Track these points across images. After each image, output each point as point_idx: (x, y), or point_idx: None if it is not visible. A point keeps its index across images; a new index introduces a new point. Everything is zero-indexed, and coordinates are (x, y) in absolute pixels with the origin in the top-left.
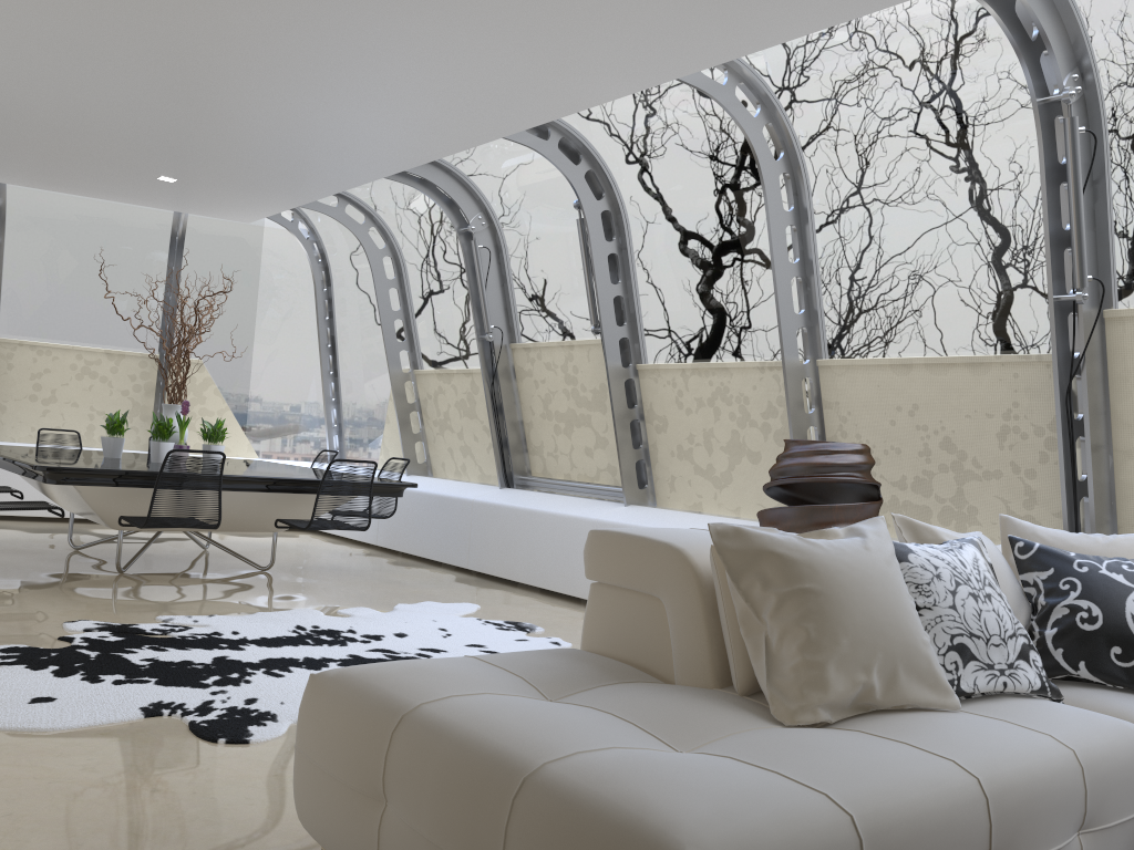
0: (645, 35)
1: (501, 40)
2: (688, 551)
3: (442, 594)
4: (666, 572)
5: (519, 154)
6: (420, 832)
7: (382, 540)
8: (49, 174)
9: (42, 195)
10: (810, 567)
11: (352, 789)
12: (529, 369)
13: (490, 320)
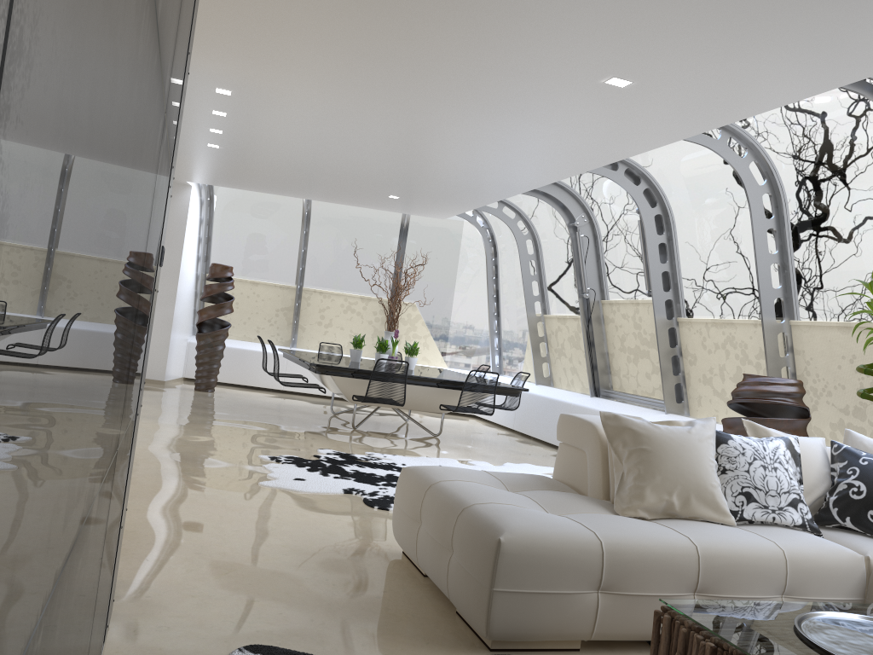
0: (641, 123)
1: (559, 128)
2: (599, 427)
3: (539, 461)
4: (587, 437)
5: (604, 177)
6: (428, 533)
7: (516, 426)
8: (331, 195)
9: (330, 203)
10: (648, 437)
11: (410, 517)
12: (612, 317)
13: (586, 284)
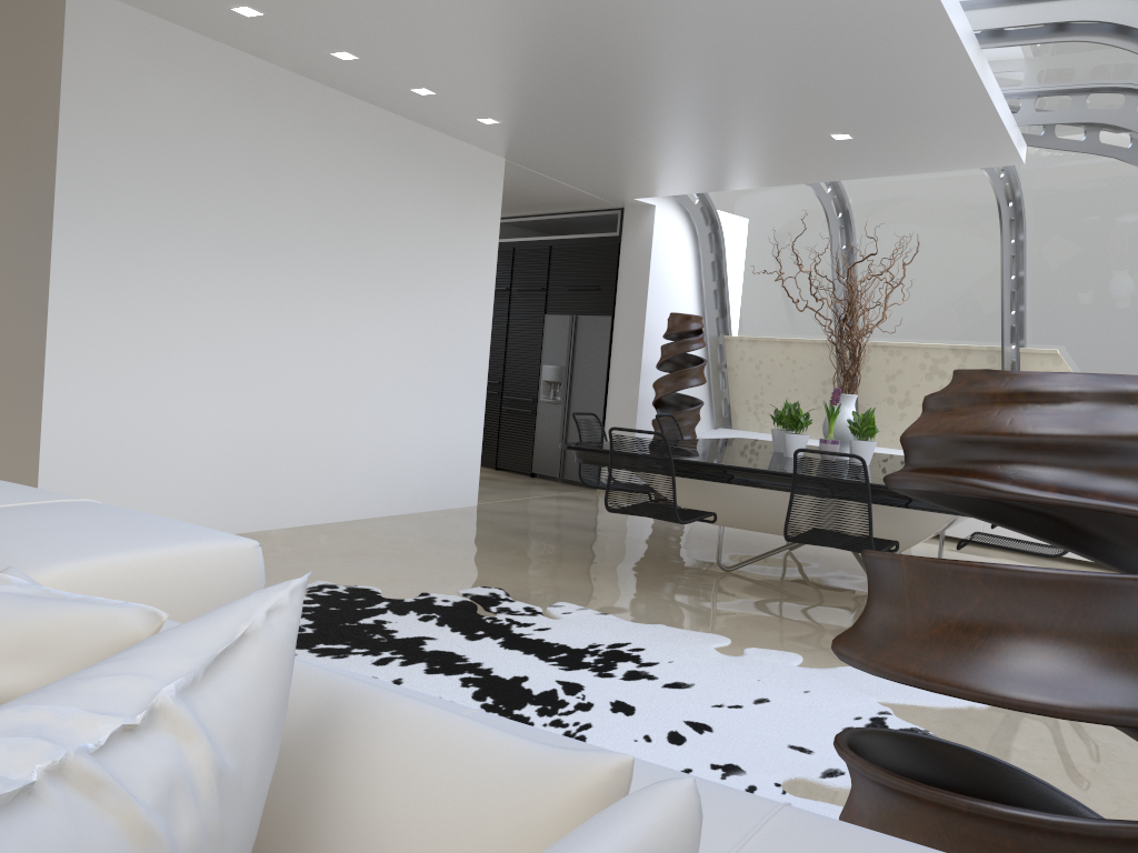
0: None
1: None
2: None
3: None
4: None
5: None
6: None
7: None
8: (781, 165)
9: (873, 189)
10: None
11: None
12: None
13: None
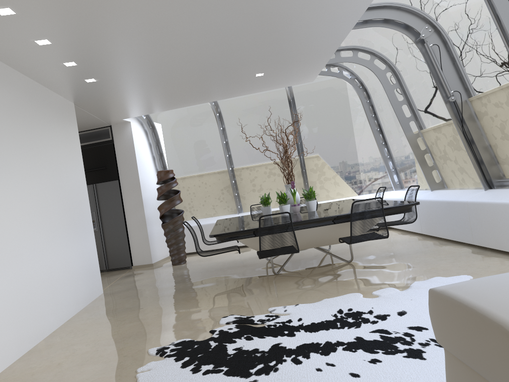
0: None
1: None
2: None
3: (449, 269)
4: (507, 369)
5: None
6: None
7: (424, 230)
8: (217, 92)
9: (231, 101)
10: None
11: None
12: (484, 110)
13: (449, 88)
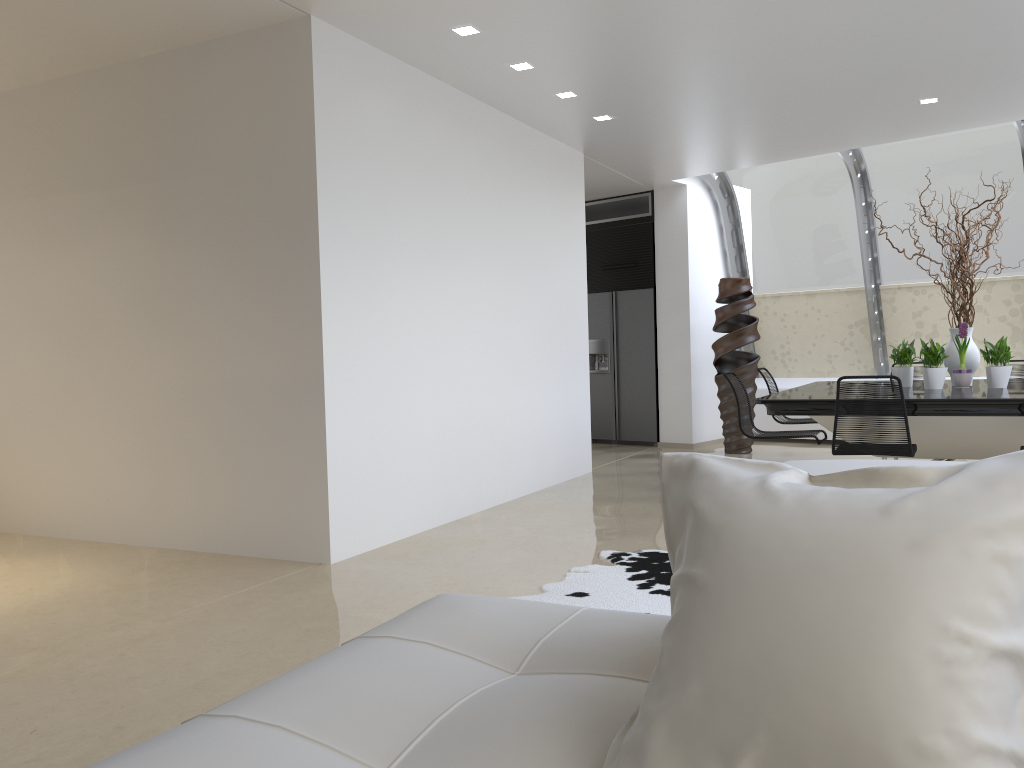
0: None
1: None
2: None
3: None
4: None
5: None
6: None
7: None
8: (844, 134)
9: (891, 149)
10: (716, 537)
11: None
12: None
13: None
